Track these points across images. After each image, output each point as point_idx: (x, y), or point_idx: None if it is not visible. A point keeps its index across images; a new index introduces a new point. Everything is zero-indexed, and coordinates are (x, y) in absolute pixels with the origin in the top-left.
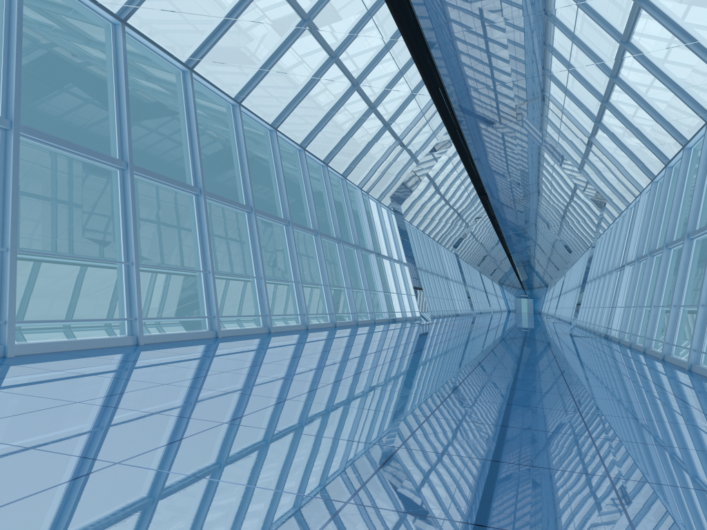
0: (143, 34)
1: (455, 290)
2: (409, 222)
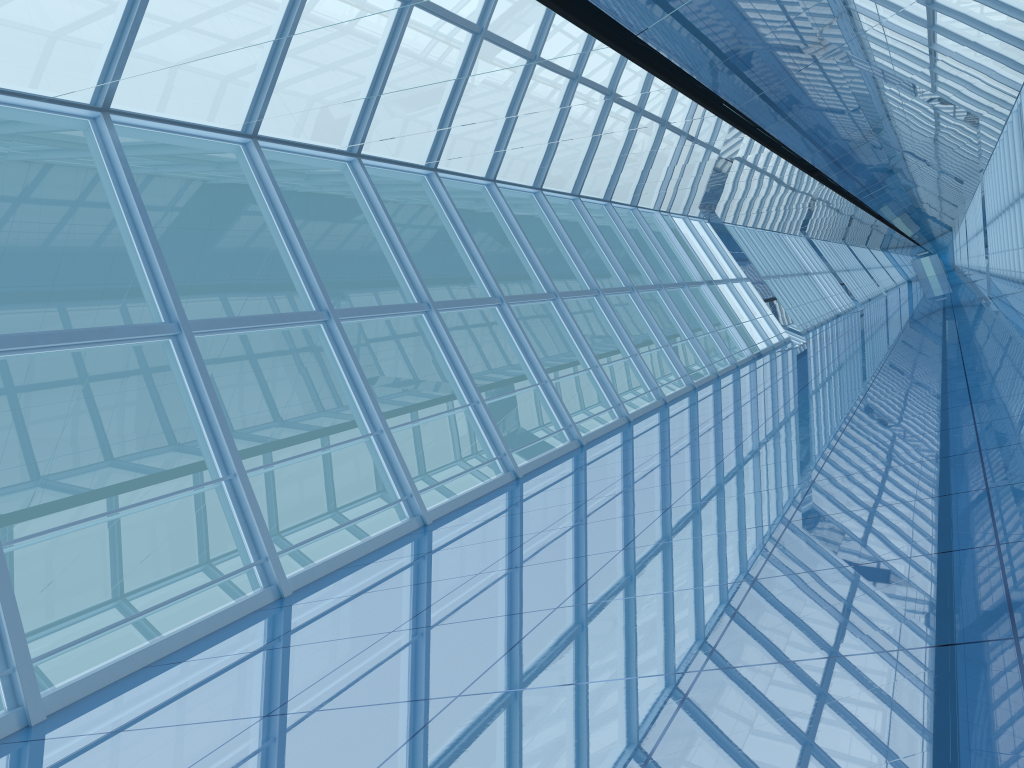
0: (380, 158)
1: (823, 285)
2: (731, 224)
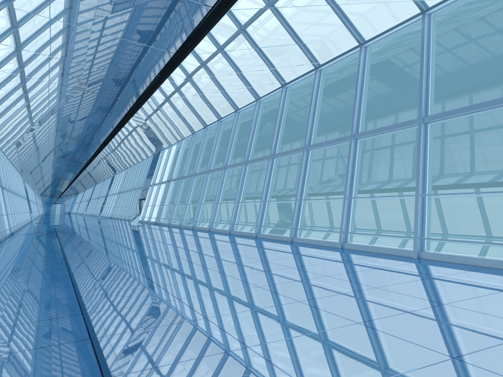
0: None
1: None
2: None
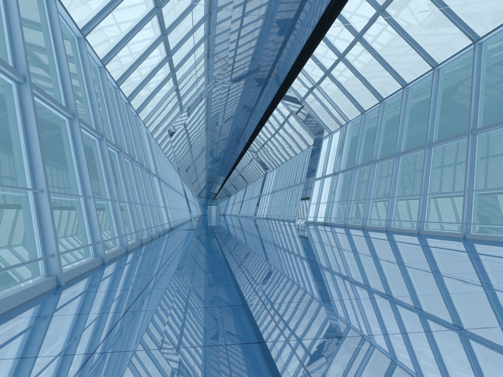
0: None
1: None
2: None
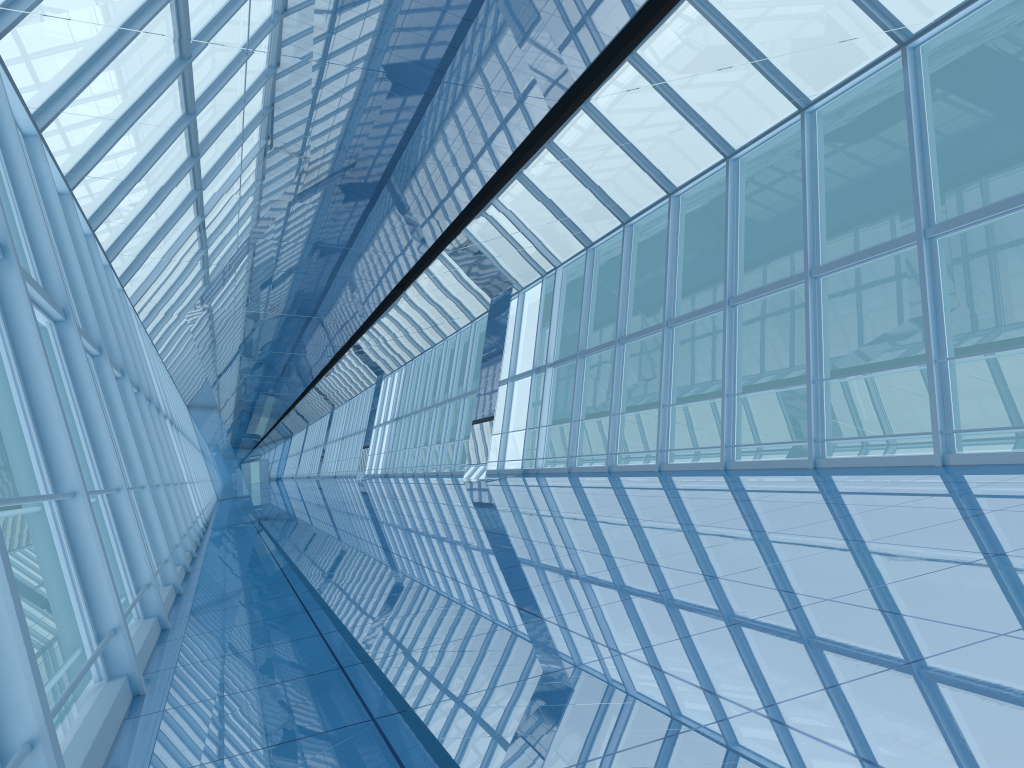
0: None
1: None
2: None
